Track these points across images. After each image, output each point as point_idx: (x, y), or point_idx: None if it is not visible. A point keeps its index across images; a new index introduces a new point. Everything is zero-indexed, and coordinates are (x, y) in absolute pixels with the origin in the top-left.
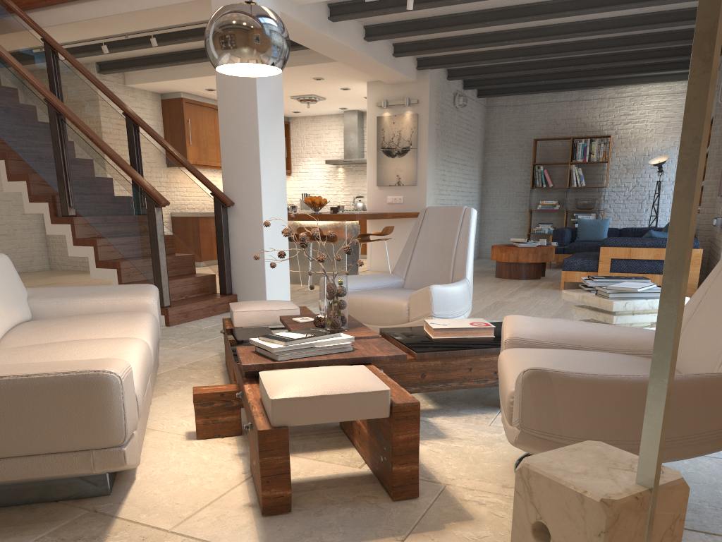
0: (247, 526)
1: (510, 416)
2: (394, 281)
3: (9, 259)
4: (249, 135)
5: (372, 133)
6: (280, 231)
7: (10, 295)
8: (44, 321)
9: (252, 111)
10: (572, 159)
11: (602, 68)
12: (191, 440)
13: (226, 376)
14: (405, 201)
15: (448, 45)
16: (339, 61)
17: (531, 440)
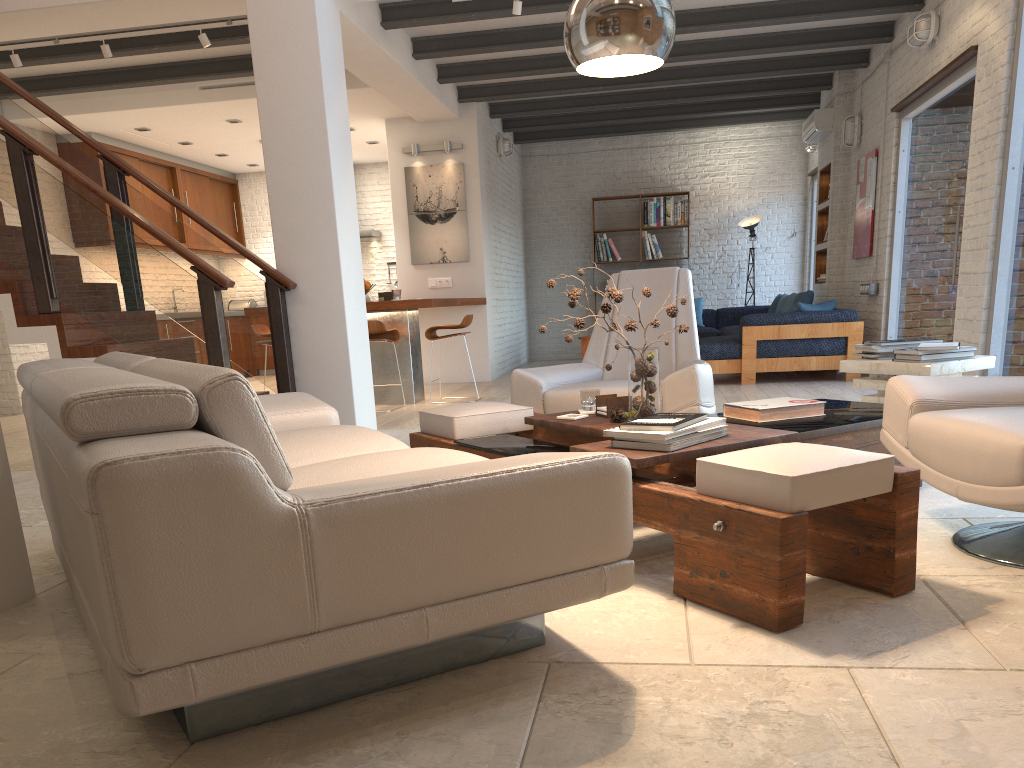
0: (776, 645)
1: None
2: (592, 371)
3: None
4: (318, 186)
5: (399, 190)
6: (361, 322)
7: None
8: None
9: (320, 150)
10: (644, 224)
11: (682, 104)
12: None
13: None
14: (454, 284)
15: (515, 68)
16: (373, 86)
17: None
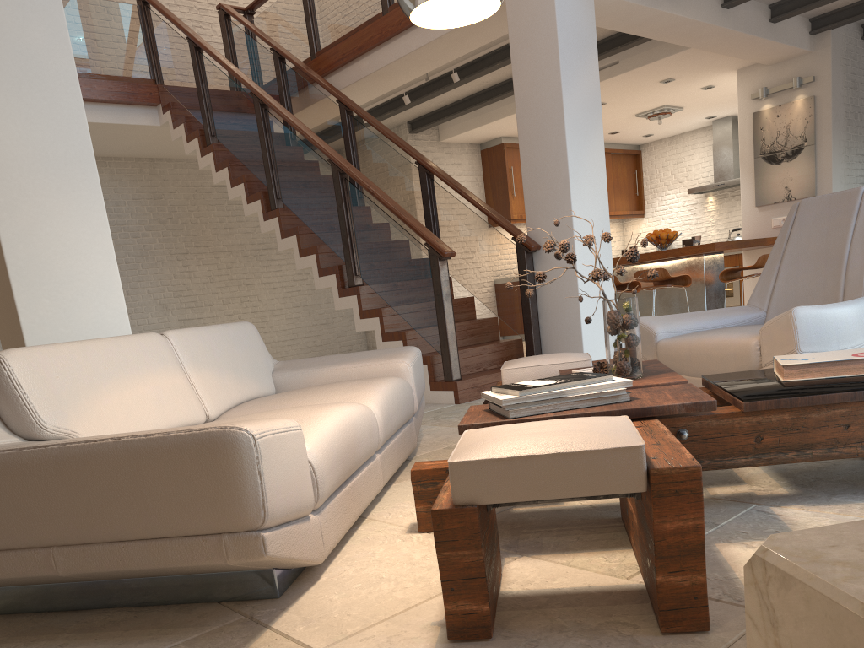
0: None
1: None
2: (749, 315)
3: (254, 327)
4: (556, 157)
5: (746, 136)
6: None
7: (247, 366)
8: (278, 393)
9: (557, 125)
10: None
11: None
12: (412, 533)
13: None
14: None
15: None
16: (689, 46)
17: None
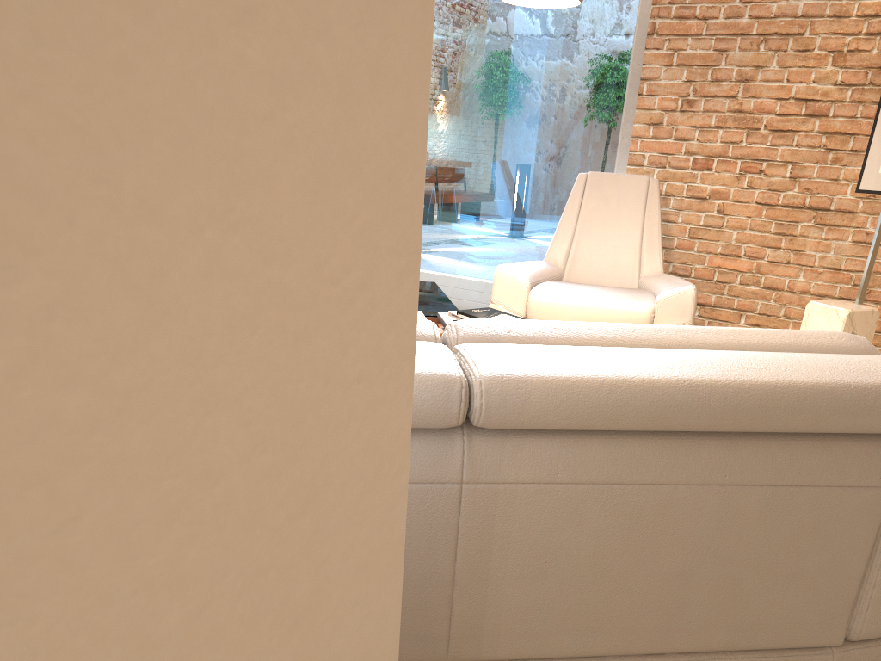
0: None
1: None
2: None
3: None
4: None
5: None
6: None
7: None
8: None
9: None
10: None
11: None
12: None
13: None
14: None
15: None
16: None
17: None
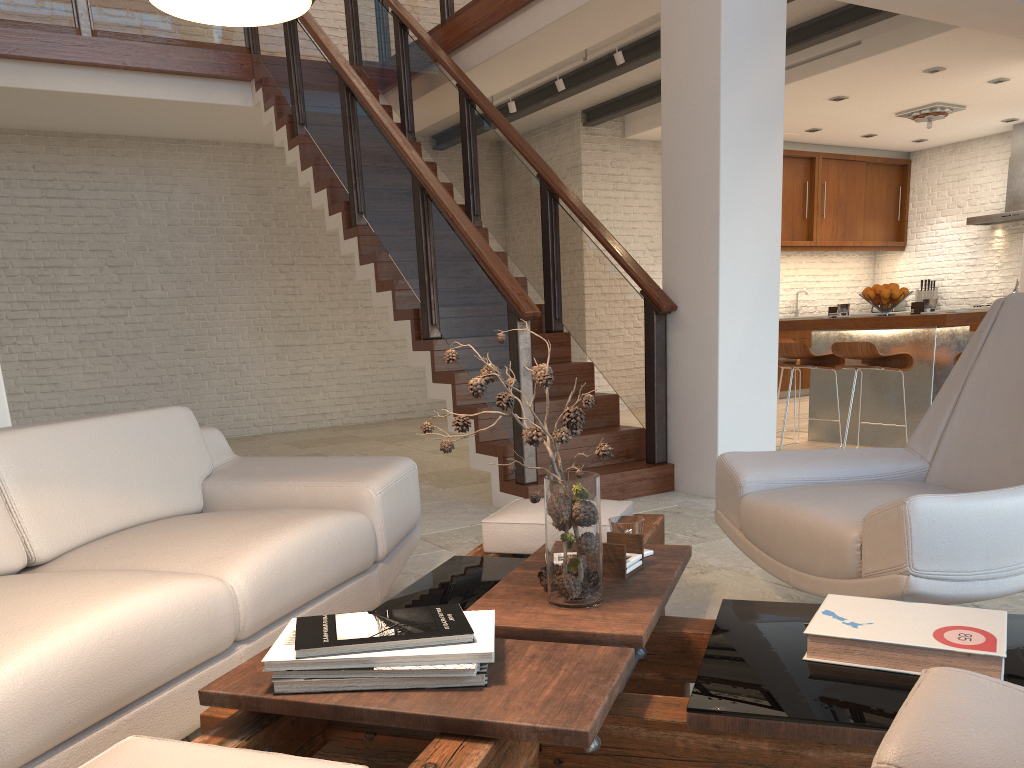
0: None
1: None
2: (902, 466)
3: (188, 415)
4: (705, 184)
5: None
6: (758, 352)
7: (149, 474)
8: (176, 520)
9: (711, 139)
10: None
11: None
12: None
13: None
14: None
15: None
16: (955, 23)
17: None
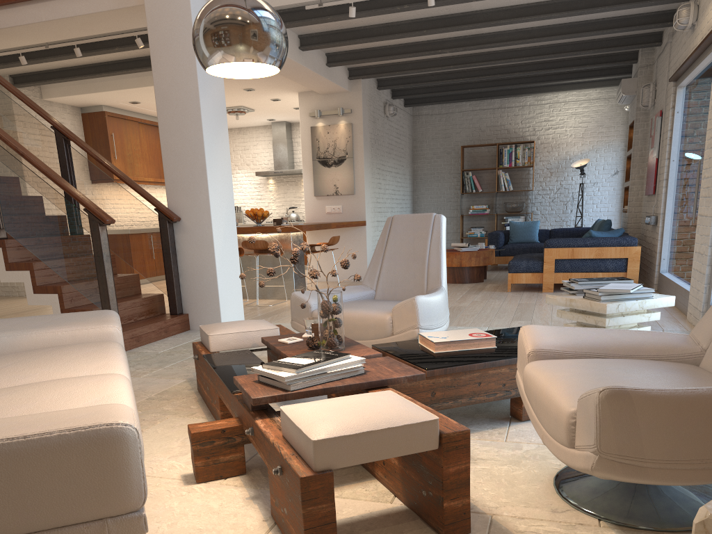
0: None
1: (571, 438)
2: (365, 292)
3: None
4: (194, 147)
5: (307, 143)
6: (230, 245)
7: None
8: None
9: (195, 121)
10: (499, 165)
11: (525, 76)
12: (190, 484)
13: (204, 405)
14: (344, 210)
15: (382, 54)
16: None
17: (612, 465)
